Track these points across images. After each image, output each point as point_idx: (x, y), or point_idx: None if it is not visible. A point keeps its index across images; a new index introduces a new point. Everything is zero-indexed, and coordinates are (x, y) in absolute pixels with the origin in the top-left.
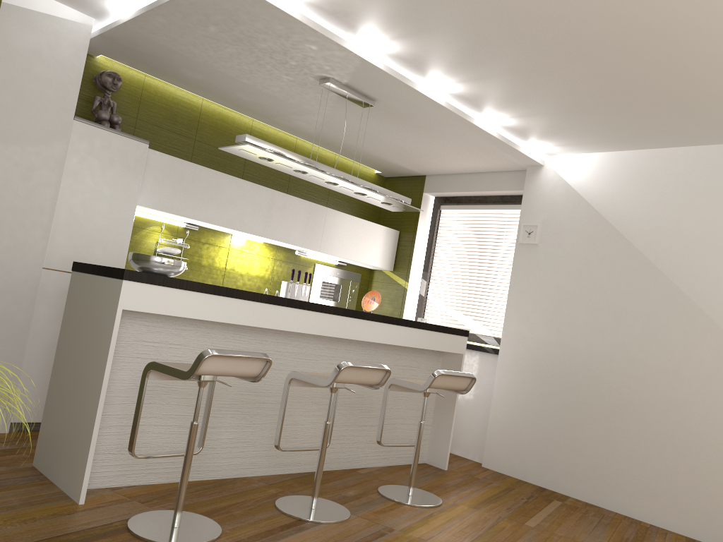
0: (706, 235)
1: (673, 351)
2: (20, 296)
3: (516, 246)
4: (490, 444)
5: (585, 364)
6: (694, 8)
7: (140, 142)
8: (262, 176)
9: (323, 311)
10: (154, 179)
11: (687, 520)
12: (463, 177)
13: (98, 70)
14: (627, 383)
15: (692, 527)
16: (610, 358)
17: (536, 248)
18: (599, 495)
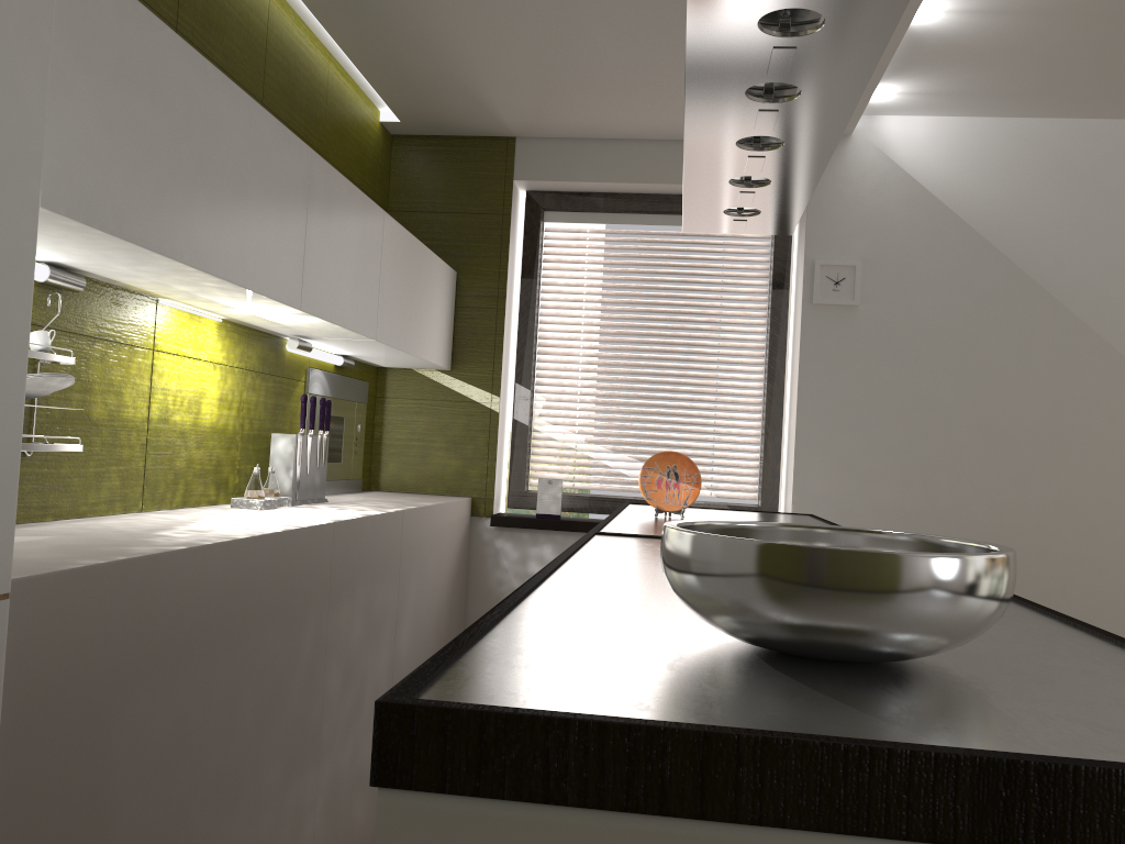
0: None
1: None
2: None
3: (804, 311)
4: None
5: None
6: None
7: None
8: None
9: None
10: None
11: None
12: (625, 149)
13: None
14: (1081, 575)
15: None
16: (1042, 531)
17: (855, 315)
18: None
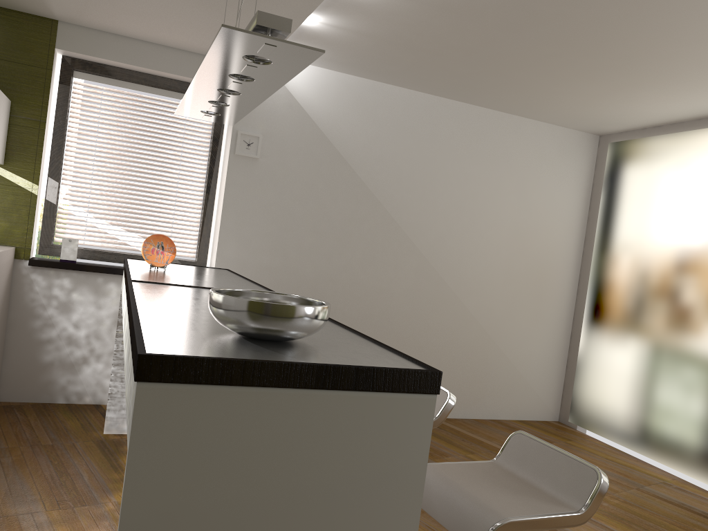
0: (413, 172)
1: (387, 271)
2: None
3: (230, 157)
4: None
5: (312, 288)
6: (642, 44)
7: None
8: None
9: None
10: None
11: None
12: (132, 44)
13: None
14: (350, 302)
15: None
16: (335, 281)
17: (257, 163)
18: None
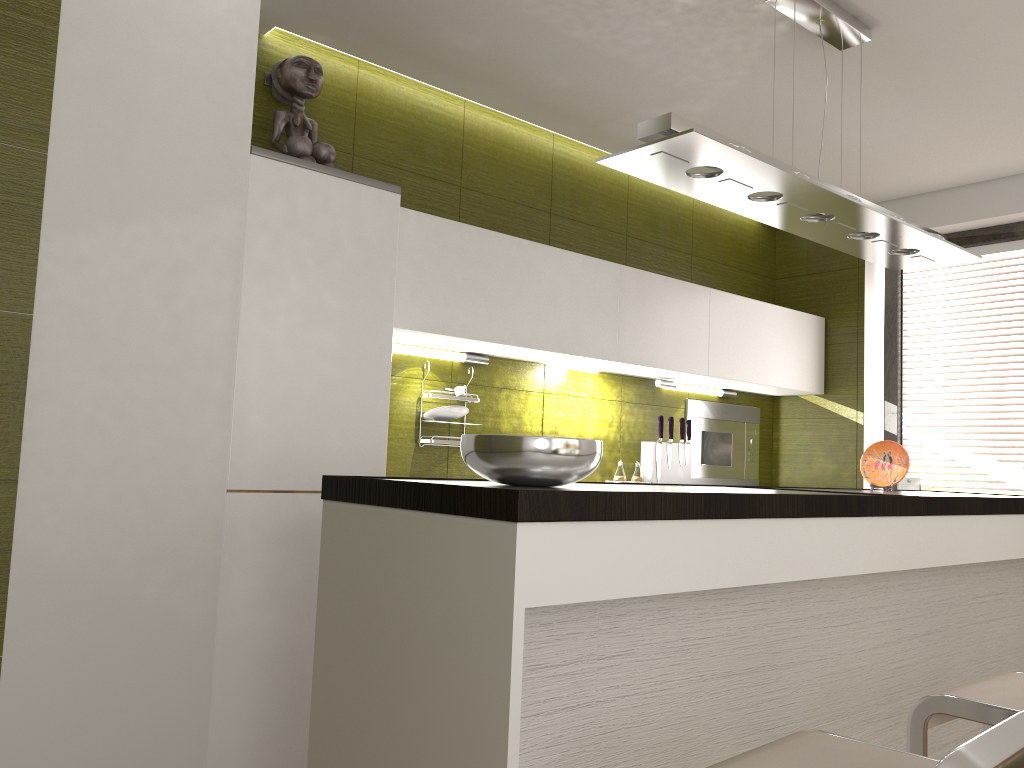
0: None
1: None
2: (188, 563)
3: None
4: None
5: None
6: None
7: (383, 192)
8: (581, 244)
9: (895, 512)
10: (412, 269)
11: None
12: (956, 195)
13: (271, 63)
14: None
15: None
16: None
17: None
18: None
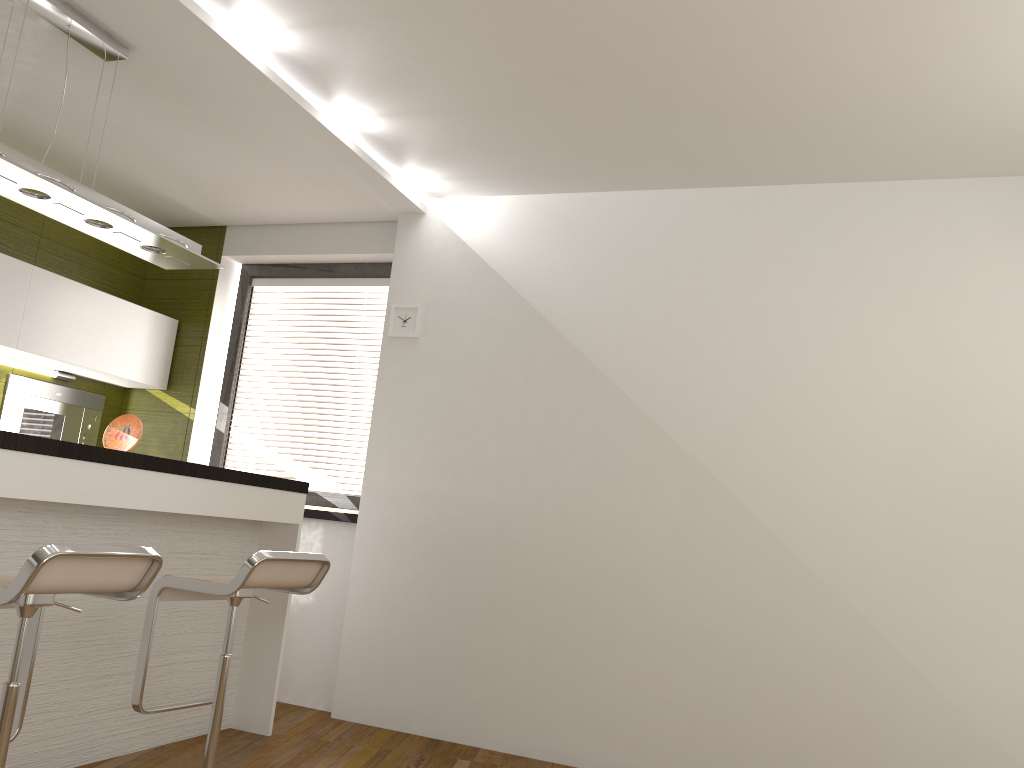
0: (667, 320)
1: (628, 496)
2: None
3: (384, 342)
4: (345, 676)
5: (498, 527)
6: None
7: None
8: None
9: (8, 446)
10: None
11: (657, 757)
12: (292, 230)
13: None
14: (562, 552)
15: (664, 767)
16: (536, 515)
17: (417, 345)
18: (525, 739)
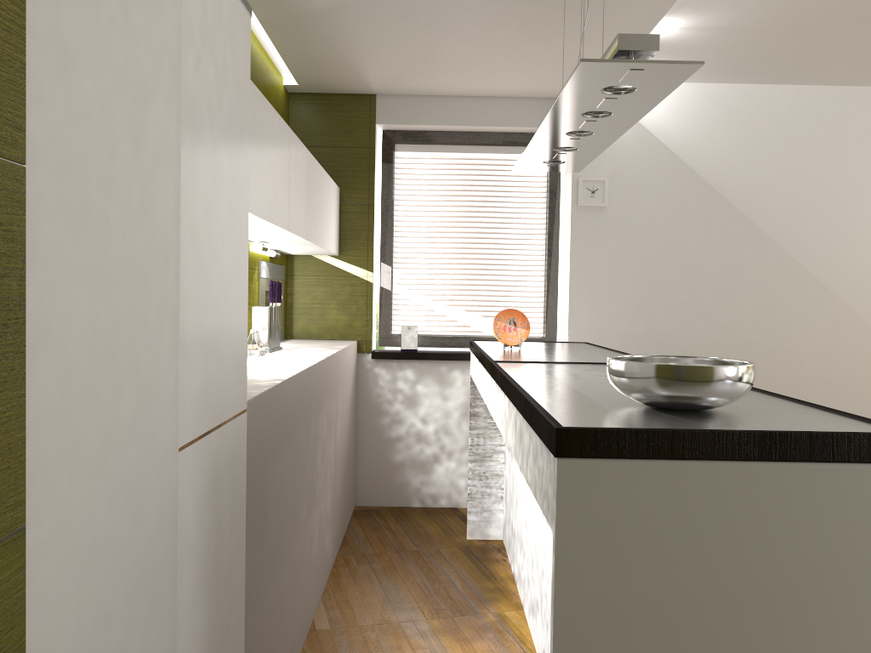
0: (813, 192)
1: (790, 326)
2: (159, 576)
3: (573, 210)
4: None
5: None
6: None
7: (244, 11)
8: None
9: None
10: None
11: None
12: (451, 102)
13: None
14: None
15: None
16: (720, 346)
17: (605, 213)
18: None
